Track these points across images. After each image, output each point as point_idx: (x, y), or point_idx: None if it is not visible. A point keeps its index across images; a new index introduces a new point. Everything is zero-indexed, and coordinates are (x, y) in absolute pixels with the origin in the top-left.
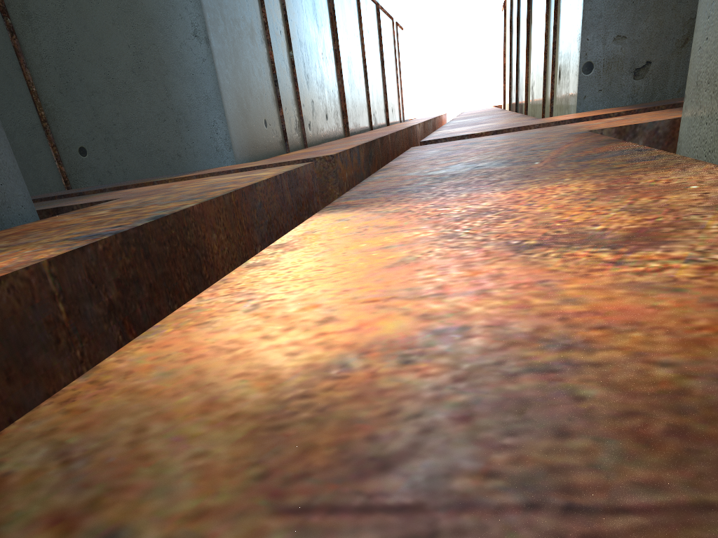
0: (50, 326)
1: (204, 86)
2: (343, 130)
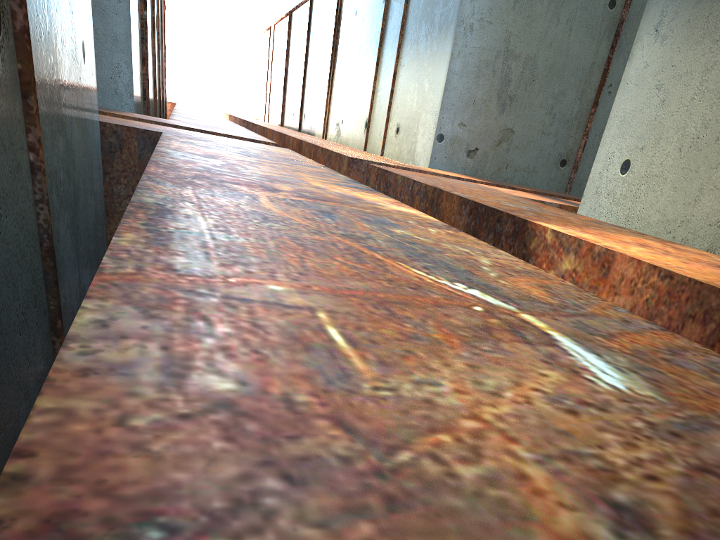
0: None
1: (114, 26)
2: (154, 100)
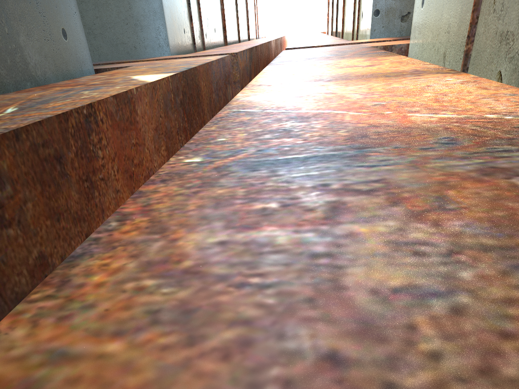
0: (170, 101)
1: (153, 4)
2: (224, 41)
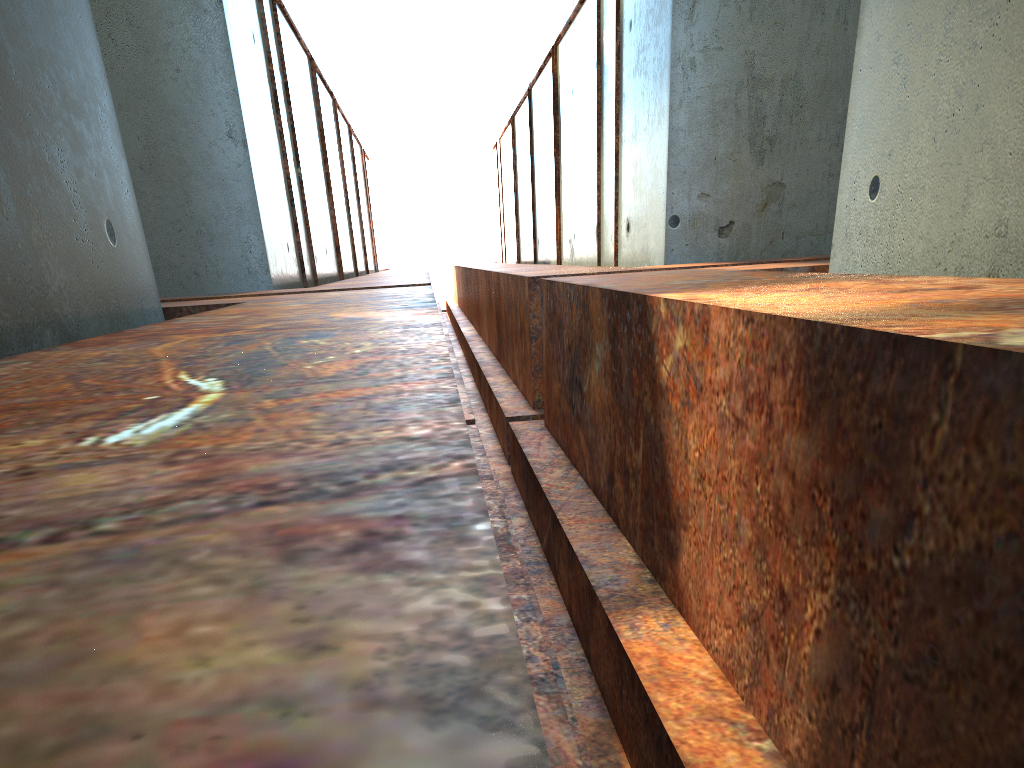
0: None
1: (237, 195)
2: (338, 270)
